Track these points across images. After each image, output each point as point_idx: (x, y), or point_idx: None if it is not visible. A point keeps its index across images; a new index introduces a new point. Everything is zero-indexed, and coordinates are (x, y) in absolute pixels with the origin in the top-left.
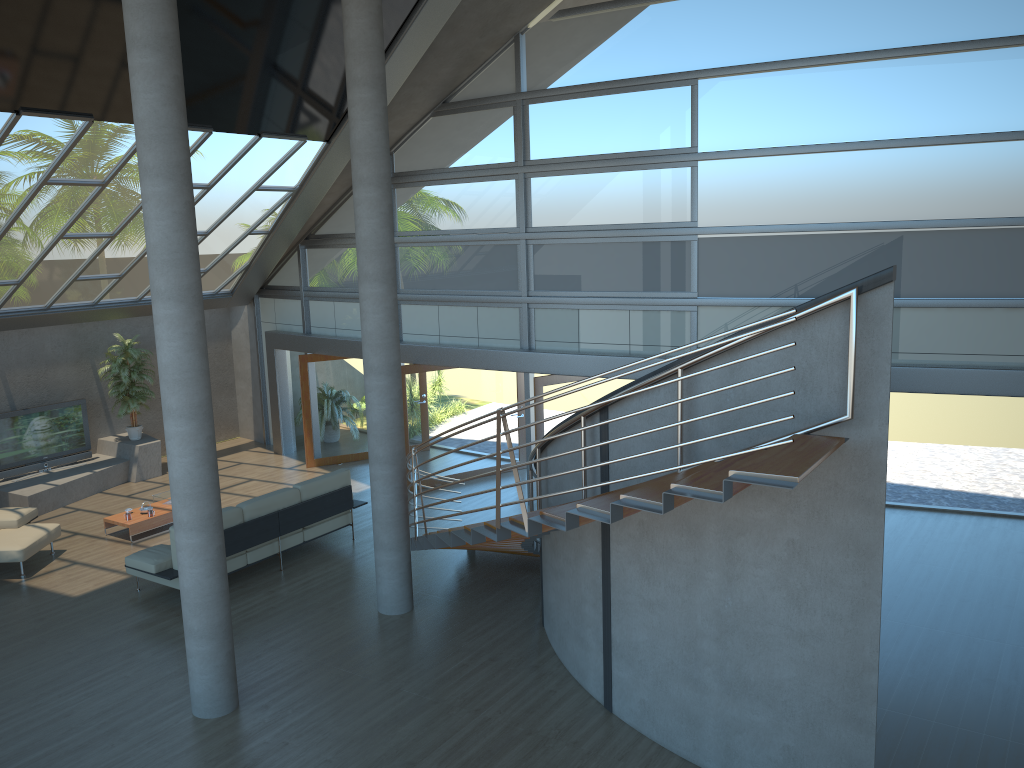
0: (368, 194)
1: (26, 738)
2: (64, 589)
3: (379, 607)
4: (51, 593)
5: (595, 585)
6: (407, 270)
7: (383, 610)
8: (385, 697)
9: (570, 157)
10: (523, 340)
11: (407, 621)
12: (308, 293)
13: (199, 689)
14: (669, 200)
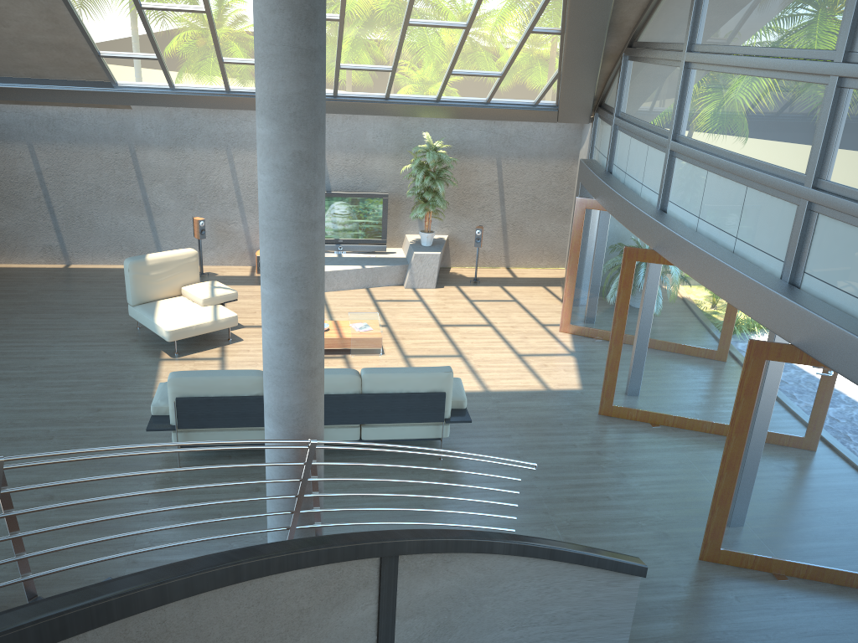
0: None
1: None
2: None
3: None
4: (152, 384)
5: None
6: (692, 107)
7: None
8: None
9: None
10: (785, 265)
11: None
12: (616, 120)
13: None
14: None
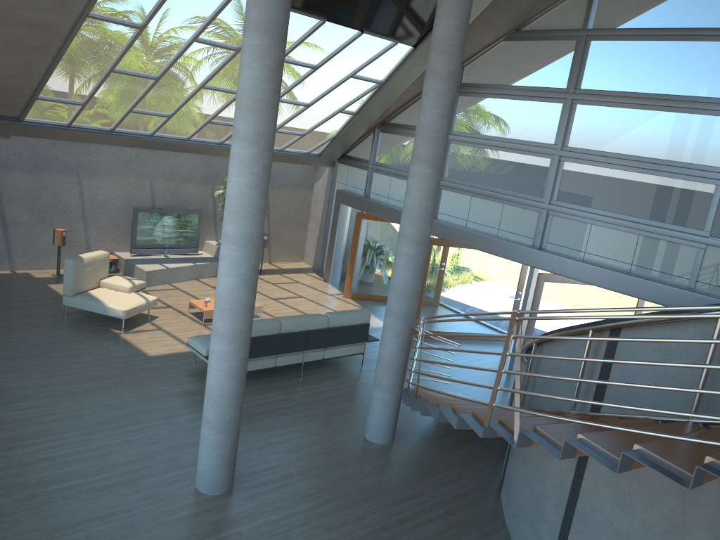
0: (436, 86)
1: (70, 466)
2: (145, 347)
3: (366, 433)
4: (135, 348)
5: (562, 488)
6: (453, 163)
7: (368, 436)
8: (349, 521)
9: (618, 91)
10: (536, 239)
11: (385, 452)
12: (374, 166)
13: (203, 468)
14: (704, 144)
